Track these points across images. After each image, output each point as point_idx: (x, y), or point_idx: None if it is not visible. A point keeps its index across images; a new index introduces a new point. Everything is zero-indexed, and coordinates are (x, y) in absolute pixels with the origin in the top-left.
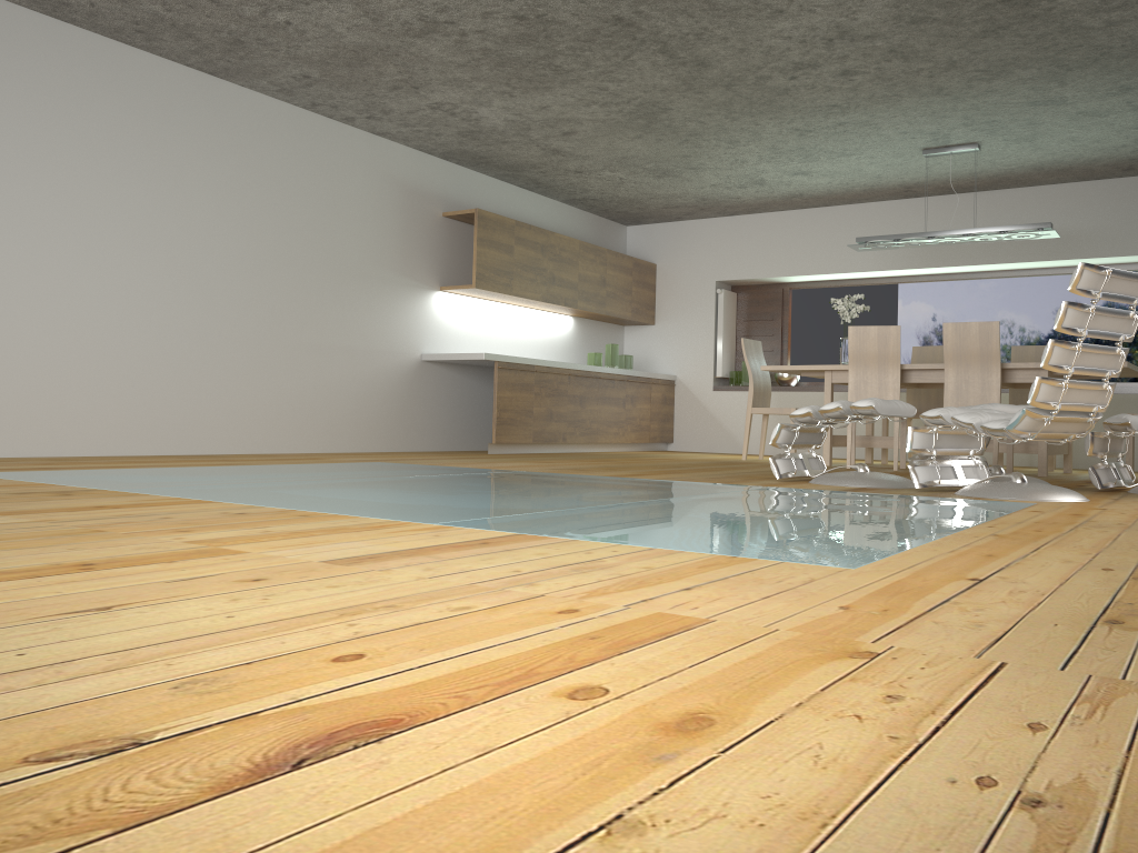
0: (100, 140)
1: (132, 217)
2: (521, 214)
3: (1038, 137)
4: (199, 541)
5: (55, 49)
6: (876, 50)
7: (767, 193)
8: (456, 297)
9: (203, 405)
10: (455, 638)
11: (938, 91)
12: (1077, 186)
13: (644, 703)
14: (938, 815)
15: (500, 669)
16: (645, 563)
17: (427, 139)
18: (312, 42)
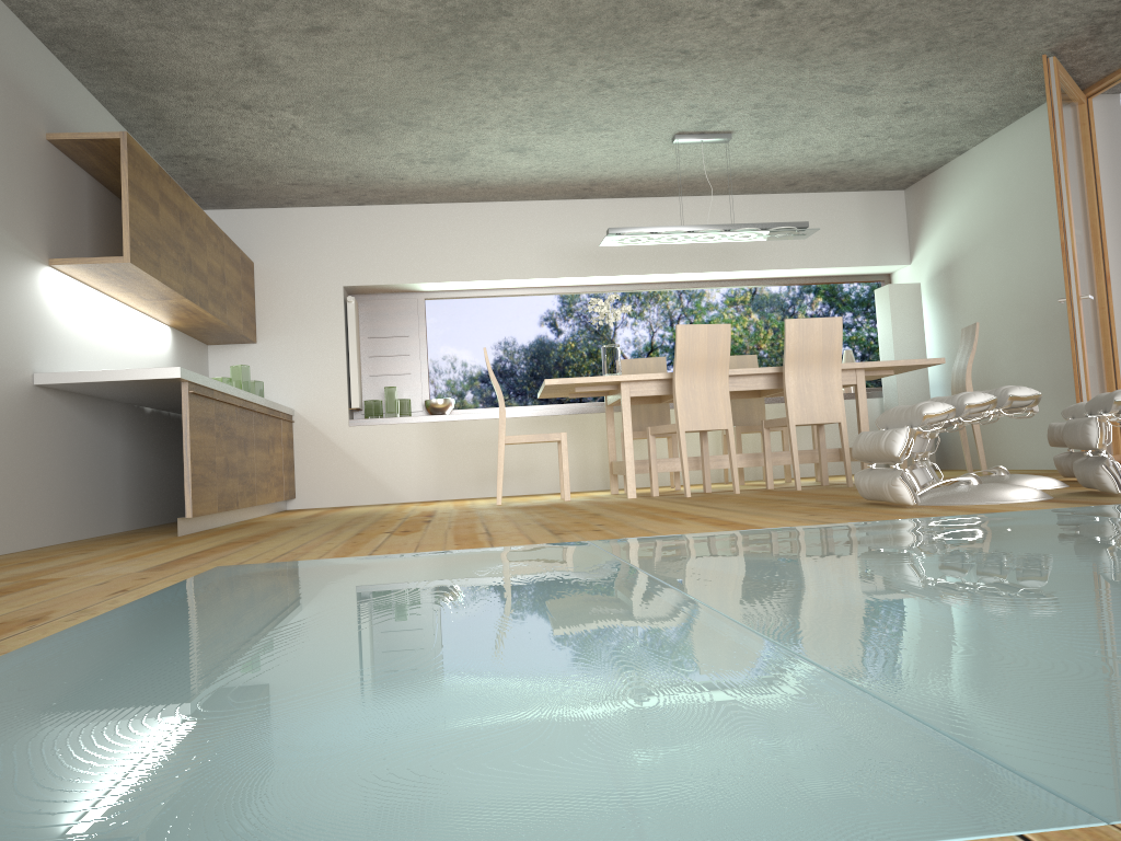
0: None
1: None
2: None
3: (787, 133)
4: None
5: None
6: None
7: (443, 175)
8: (66, 279)
9: None
10: None
11: (799, 53)
12: (736, 198)
13: None
14: None
15: None
16: None
17: None
18: None
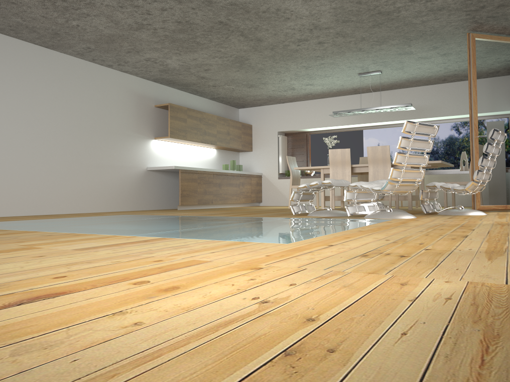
0: None
1: (11, 111)
2: (190, 105)
3: (404, 67)
4: (25, 245)
5: None
6: (331, 33)
7: (296, 93)
8: (162, 141)
9: (47, 193)
10: (106, 270)
11: (360, 49)
12: (424, 87)
13: (159, 284)
14: (228, 306)
15: (115, 277)
16: (205, 245)
17: (145, 73)
18: (90, 33)
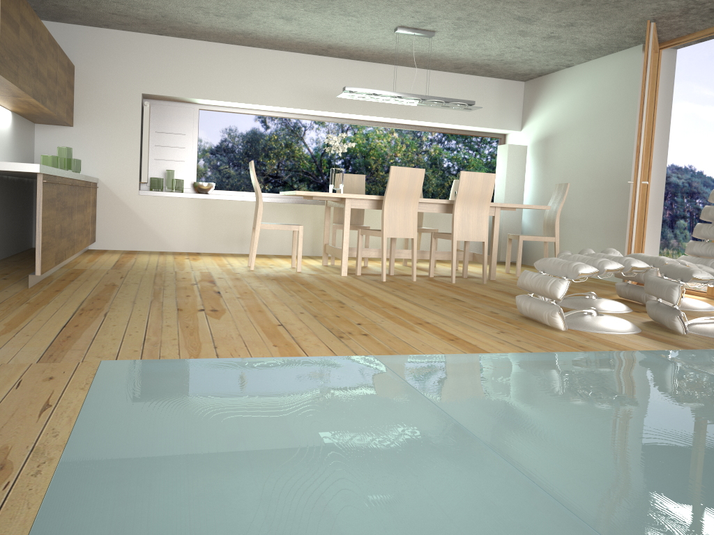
0: None
1: None
2: None
3: (469, 38)
4: None
5: None
6: None
7: (227, 26)
8: None
9: None
10: None
11: None
12: (420, 71)
13: None
14: None
15: None
16: None
17: None
18: None
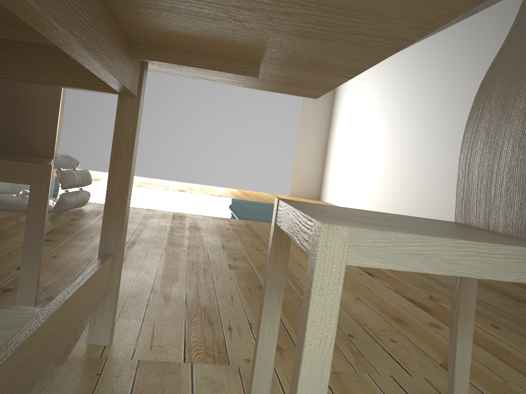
0: (430, 82)
1: (434, 112)
2: None
3: None
4: None
5: (423, 52)
6: None
7: None
8: None
9: (446, 210)
10: None
11: None
12: None
13: None
14: None
15: None
16: None
17: None
18: None
